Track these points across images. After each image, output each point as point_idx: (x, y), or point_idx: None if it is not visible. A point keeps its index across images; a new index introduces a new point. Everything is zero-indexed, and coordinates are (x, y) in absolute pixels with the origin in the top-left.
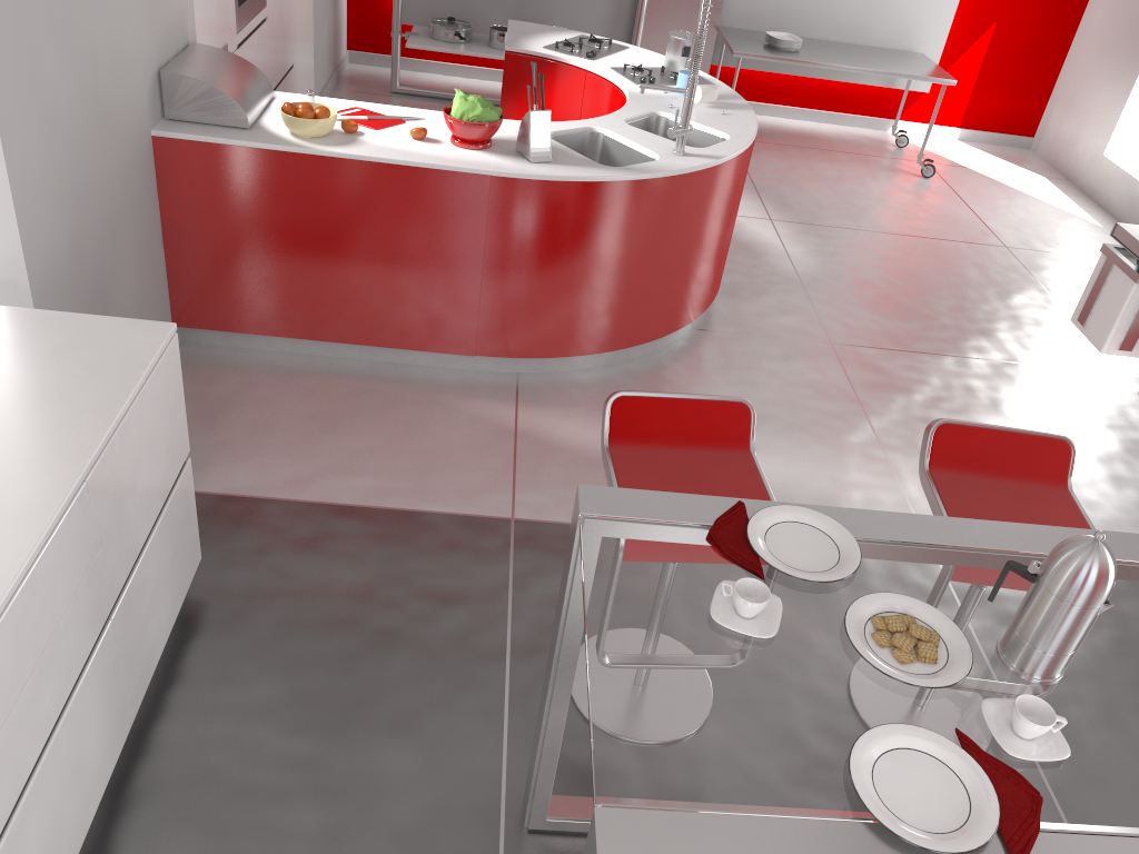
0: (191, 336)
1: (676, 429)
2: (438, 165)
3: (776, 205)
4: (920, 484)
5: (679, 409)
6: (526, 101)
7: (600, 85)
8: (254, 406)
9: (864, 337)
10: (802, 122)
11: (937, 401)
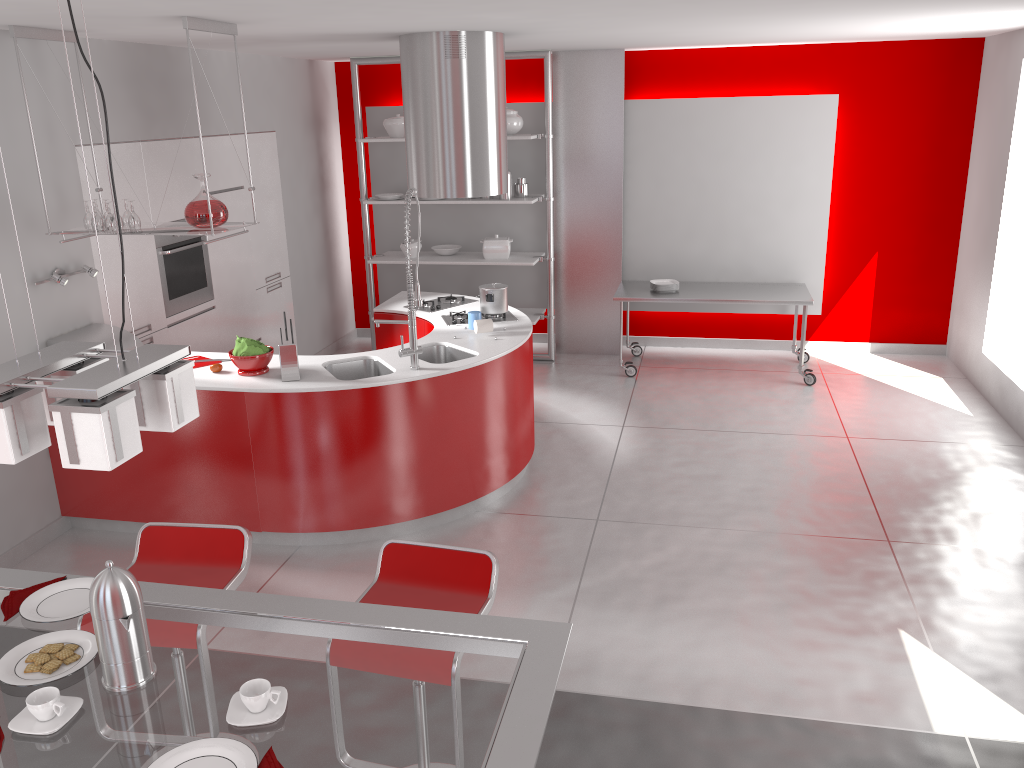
0: (77, 523)
1: (187, 550)
2: (209, 387)
3: (638, 414)
4: (587, 631)
5: (190, 535)
6: (393, 346)
7: (430, 328)
8: (83, 569)
9: (634, 514)
10: (719, 350)
11: (662, 565)
